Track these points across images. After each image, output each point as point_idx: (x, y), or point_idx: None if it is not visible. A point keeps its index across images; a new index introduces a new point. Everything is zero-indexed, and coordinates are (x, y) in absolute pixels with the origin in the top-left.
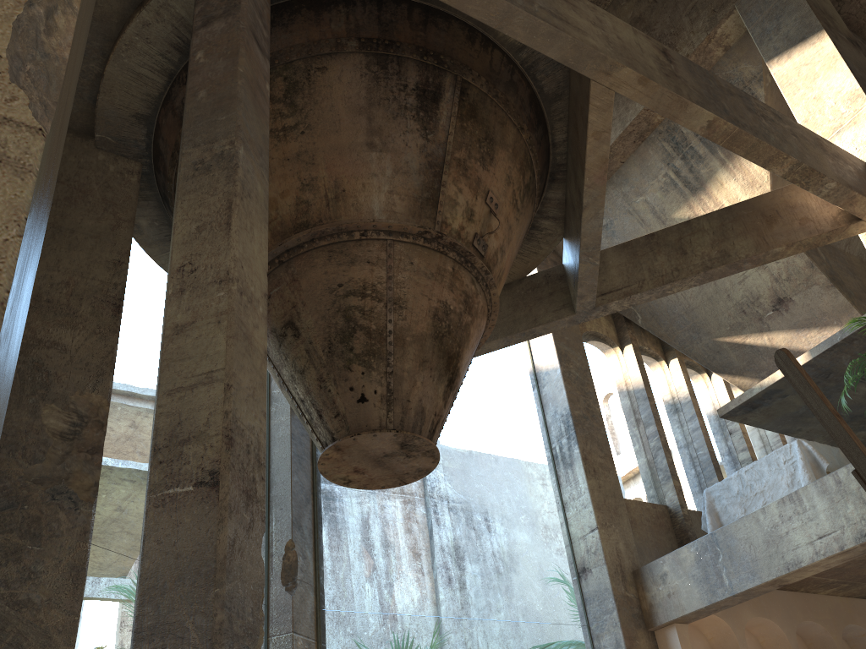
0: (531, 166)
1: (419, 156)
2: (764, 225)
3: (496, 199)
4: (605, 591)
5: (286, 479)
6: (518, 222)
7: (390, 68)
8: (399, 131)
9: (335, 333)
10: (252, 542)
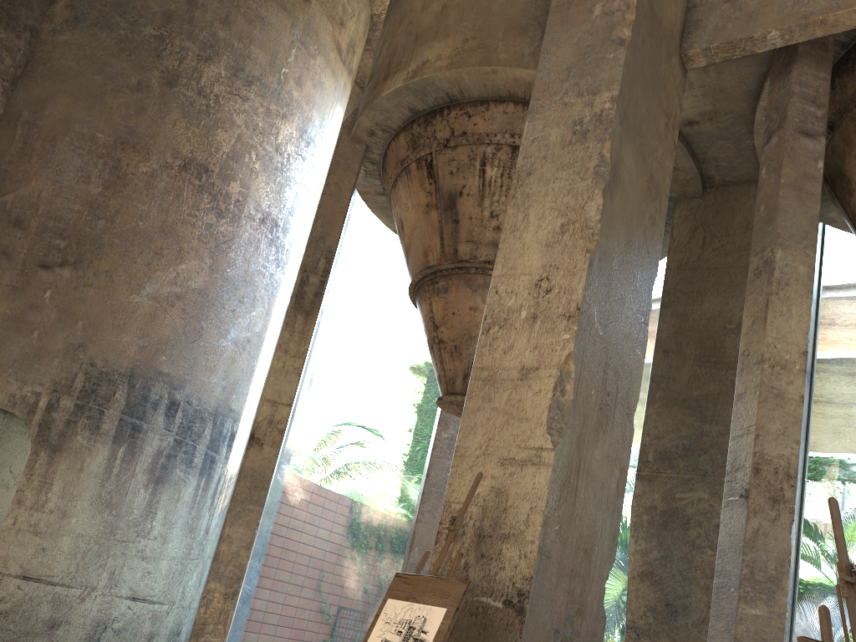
0: None
1: None
2: None
3: None
4: None
5: None
6: None
7: None
8: None
9: None
10: (777, 527)
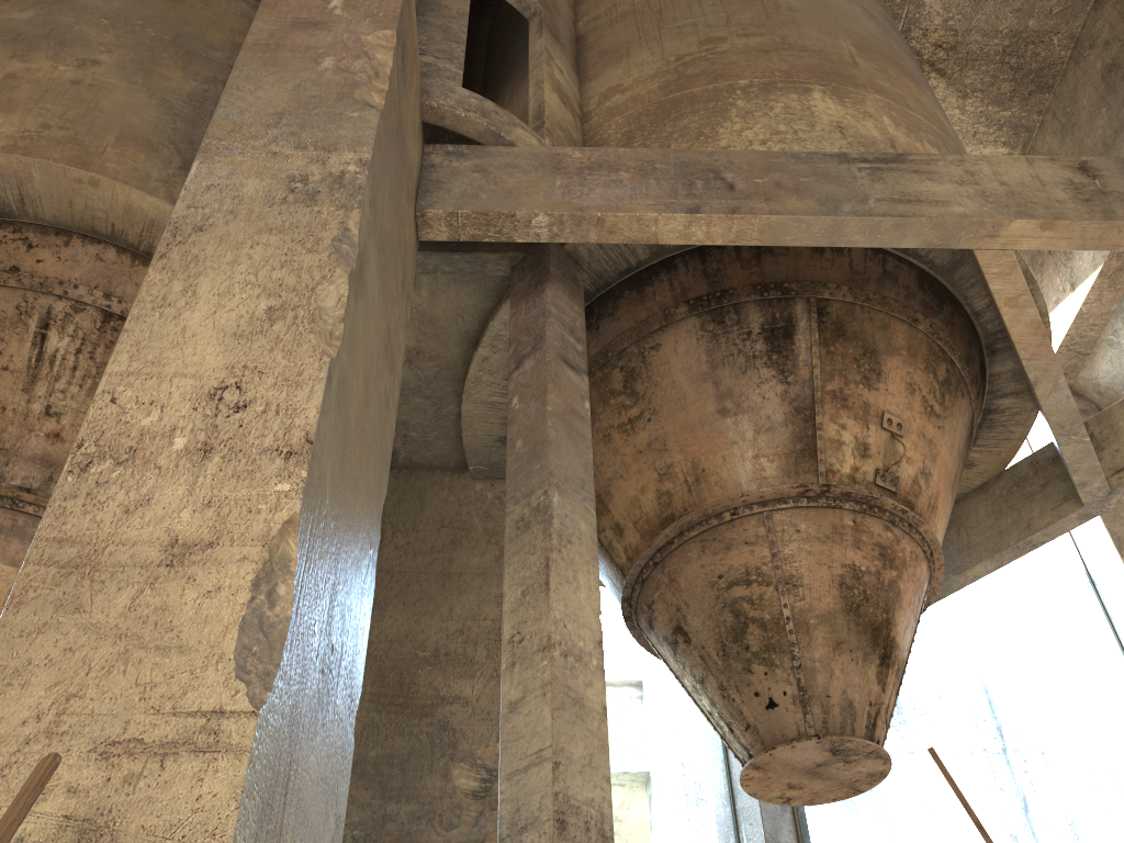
0: (944, 355)
1: (781, 405)
2: None
3: (898, 417)
4: None
5: None
6: (944, 429)
7: (727, 320)
8: (752, 385)
9: (725, 632)
10: None
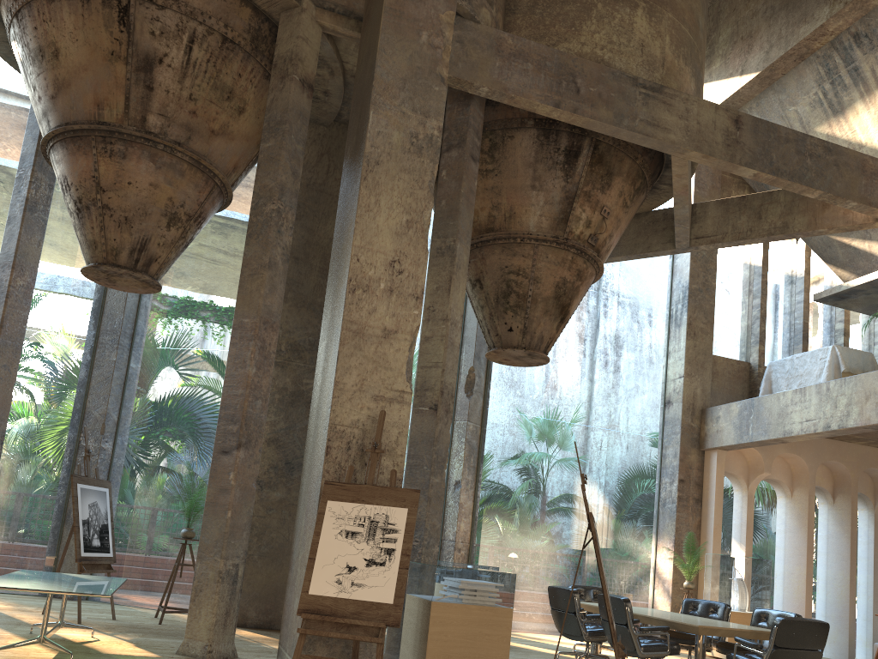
0: (642, 175)
1: (560, 193)
2: (819, 208)
3: (609, 208)
4: (677, 420)
5: (473, 327)
6: (627, 213)
7: (550, 138)
8: (551, 178)
9: (500, 292)
10: (446, 428)
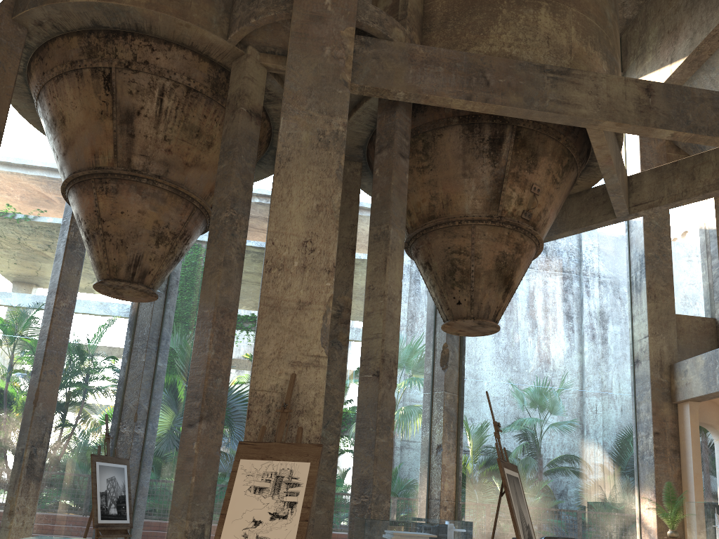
0: (568, 153)
1: (489, 177)
2: None
3: (539, 186)
4: (646, 377)
5: None
6: (559, 188)
7: (474, 131)
8: (479, 165)
9: (446, 271)
10: (391, 392)
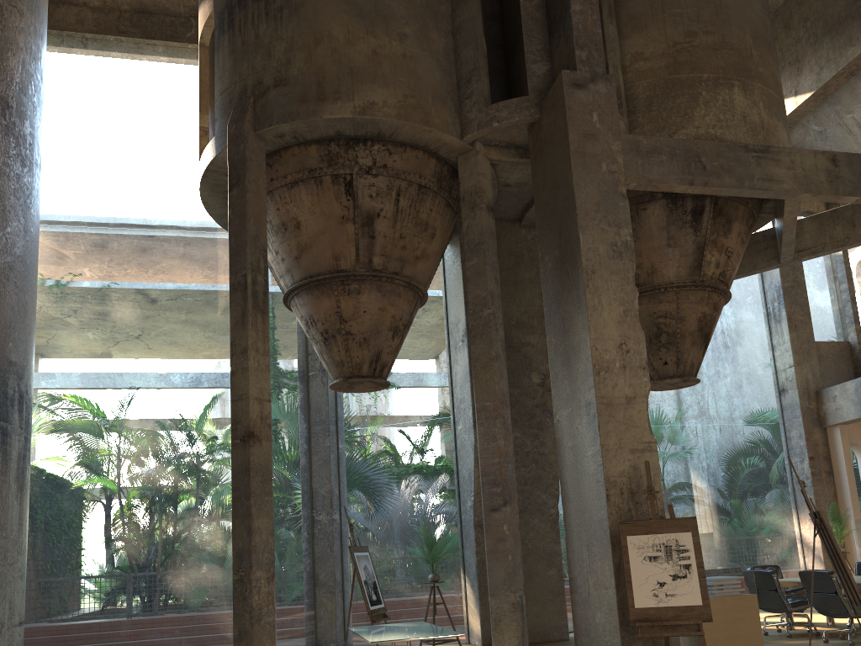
0: (752, 214)
1: (692, 245)
2: None
3: (731, 248)
4: (795, 405)
5: None
6: (744, 247)
7: (678, 204)
8: (682, 235)
9: (652, 334)
10: None
